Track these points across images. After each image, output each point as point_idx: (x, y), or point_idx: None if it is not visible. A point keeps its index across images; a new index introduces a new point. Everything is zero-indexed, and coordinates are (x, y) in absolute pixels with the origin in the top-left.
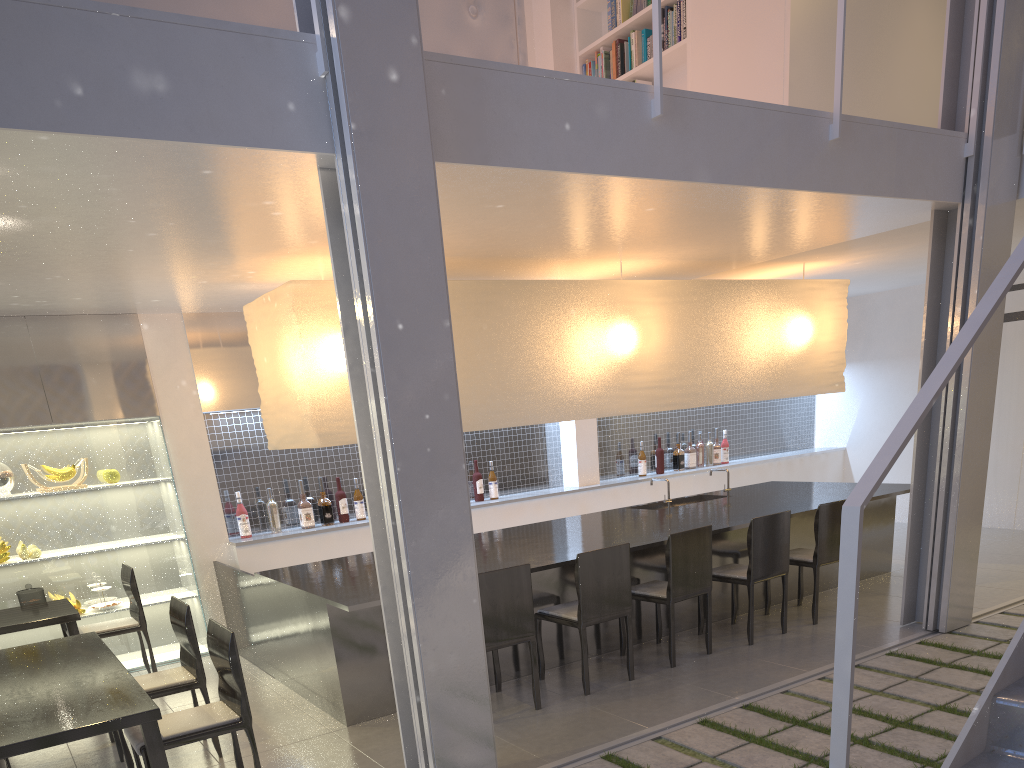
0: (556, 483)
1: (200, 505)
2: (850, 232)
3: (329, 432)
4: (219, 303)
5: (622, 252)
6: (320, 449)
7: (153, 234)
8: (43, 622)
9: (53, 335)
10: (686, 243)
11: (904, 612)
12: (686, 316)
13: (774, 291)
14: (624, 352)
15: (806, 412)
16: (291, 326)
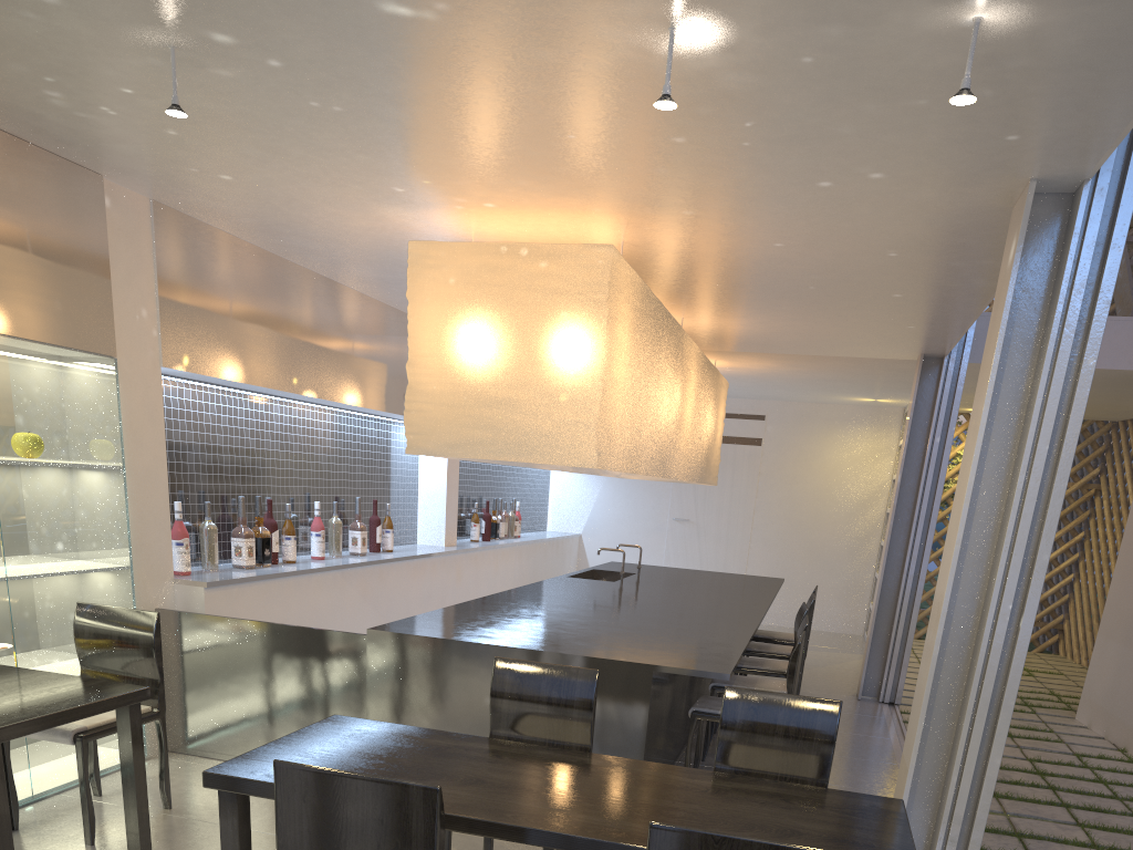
0: (412, 539)
1: (147, 516)
2: (838, 350)
3: (600, 450)
4: (256, 210)
5: (720, 313)
6: (239, 454)
7: (679, 140)
8: (107, 704)
9: None
10: (771, 322)
11: (862, 687)
12: (699, 389)
13: (716, 381)
14: (683, 414)
15: (545, 494)
16: (592, 303)
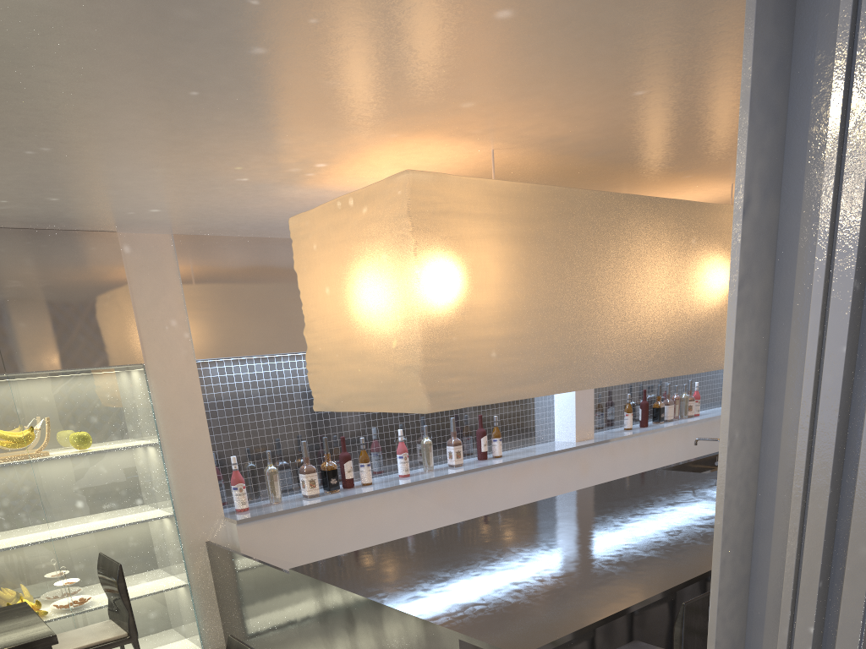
0: (548, 438)
1: (191, 474)
2: None
3: (441, 391)
4: (229, 221)
5: None
6: None
7: (260, 51)
8: None
9: (6, 255)
10: None
11: None
12: None
13: None
14: None
15: None
16: (399, 239)
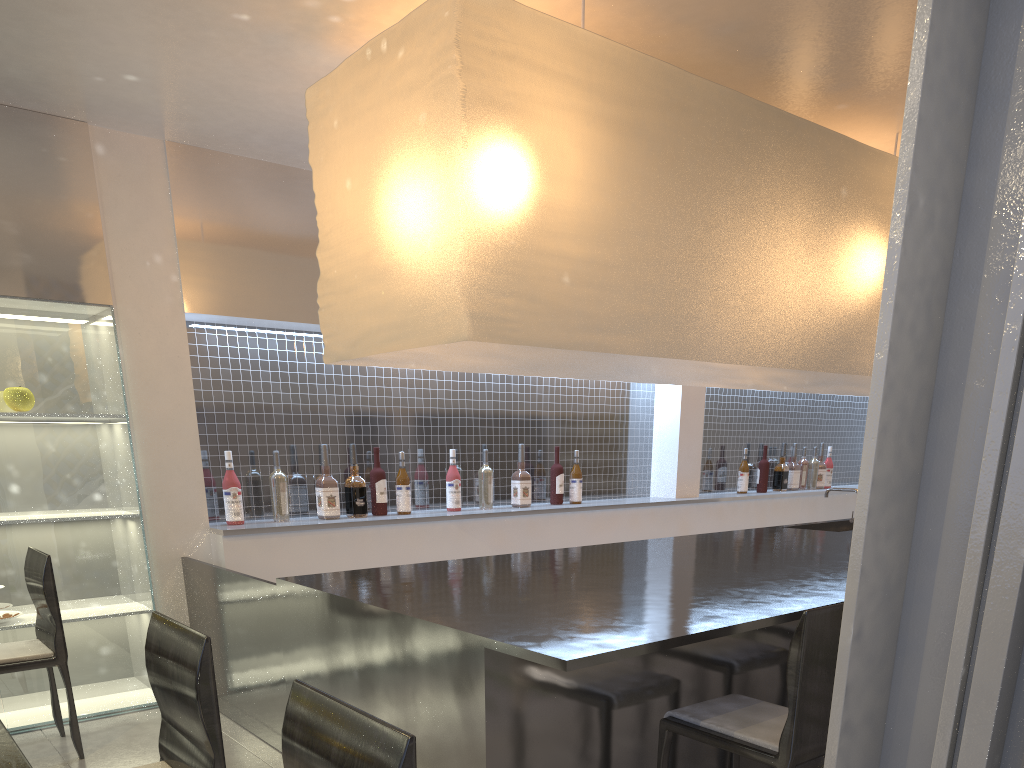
0: (642, 492)
1: (168, 465)
2: None
3: (488, 314)
4: (237, 120)
5: None
6: (351, 404)
7: None
8: None
9: None
10: None
11: None
12: None
13: None
14: None
15: None
16: (443, 84)
